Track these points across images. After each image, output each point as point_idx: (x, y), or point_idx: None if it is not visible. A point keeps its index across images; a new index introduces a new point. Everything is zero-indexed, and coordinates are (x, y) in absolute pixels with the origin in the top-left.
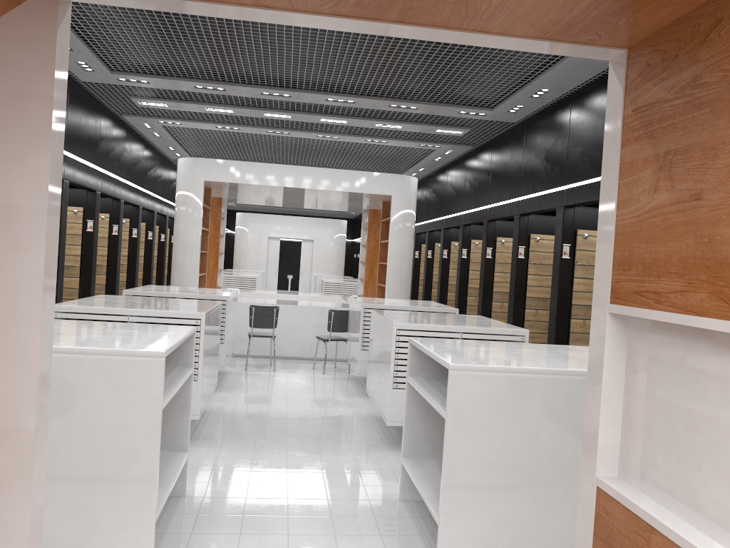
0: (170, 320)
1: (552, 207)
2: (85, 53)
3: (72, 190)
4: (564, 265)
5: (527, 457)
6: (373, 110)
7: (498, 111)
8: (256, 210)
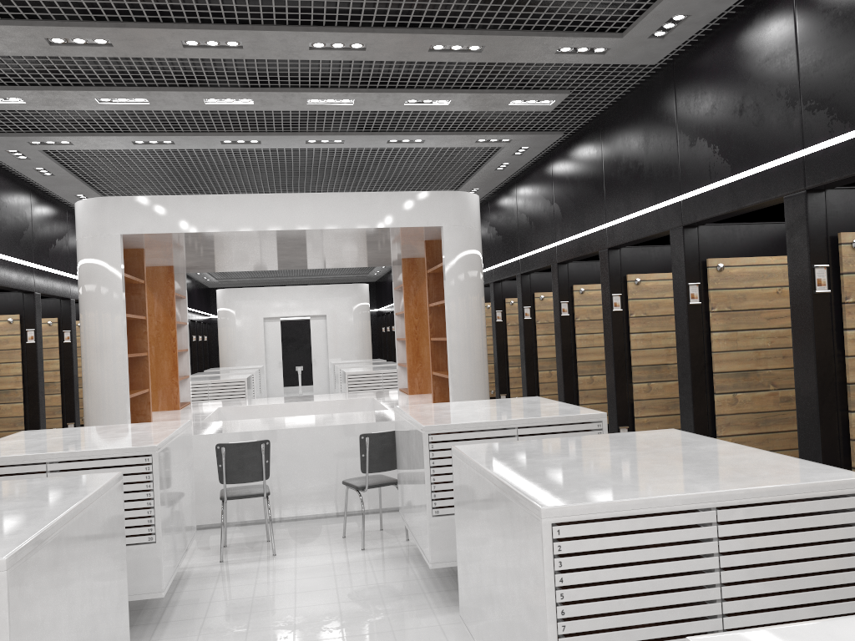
0: None
1: (772, 197)
2: None
3: None
4: (822, 307)
5: None
6: (400, 69)
7: (633, 38)
8: (246, 284)
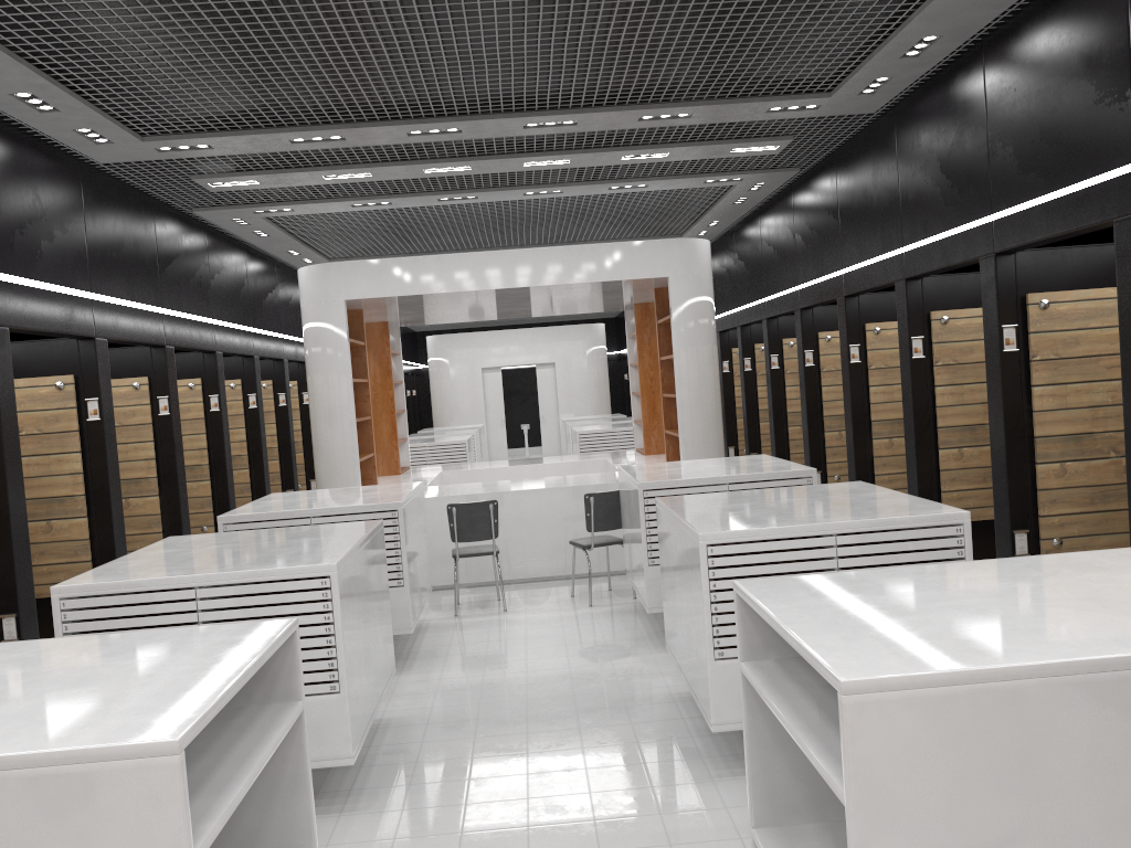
0: (272, 585)
1: (971, 258)
2: (82, 111)
3: (125, 350)
4: (1010, 365)
5: None
6: (613, 133)
7: (842, 96)
8: (459, 326)
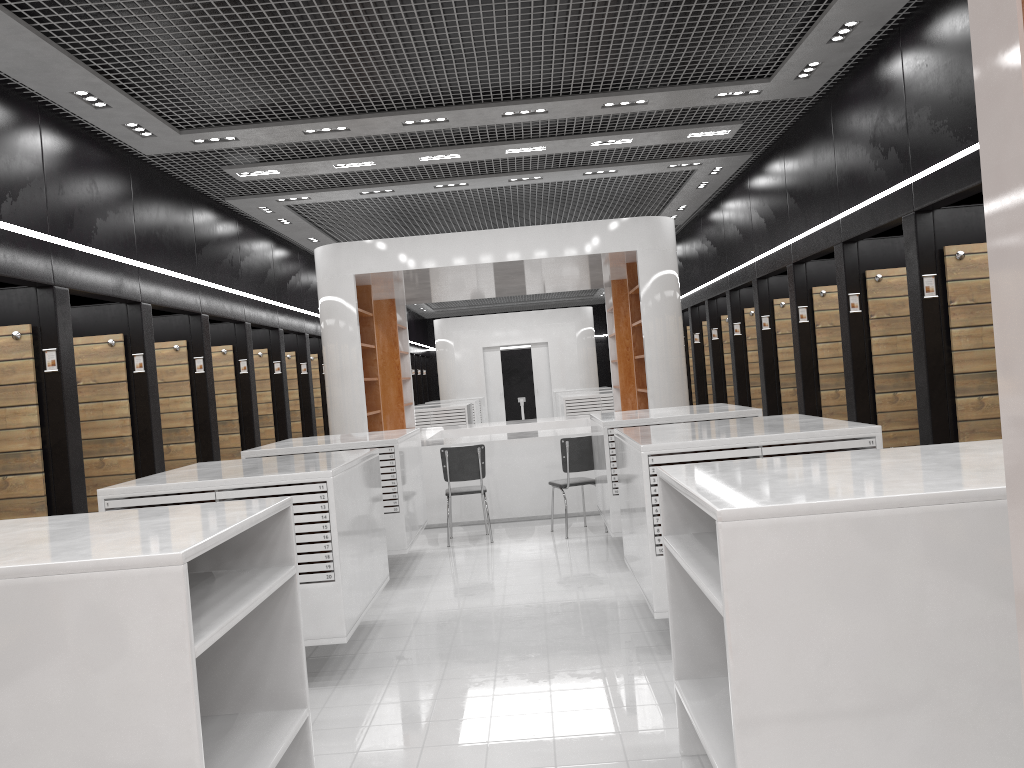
0: (278, 489)
1: (895, 217)
2: (129, 107)
3: (168, 317)
4: (931, 310)
5: (901, 673)
6: (581, 120)
7: (780, 81)
8: (464, 313)
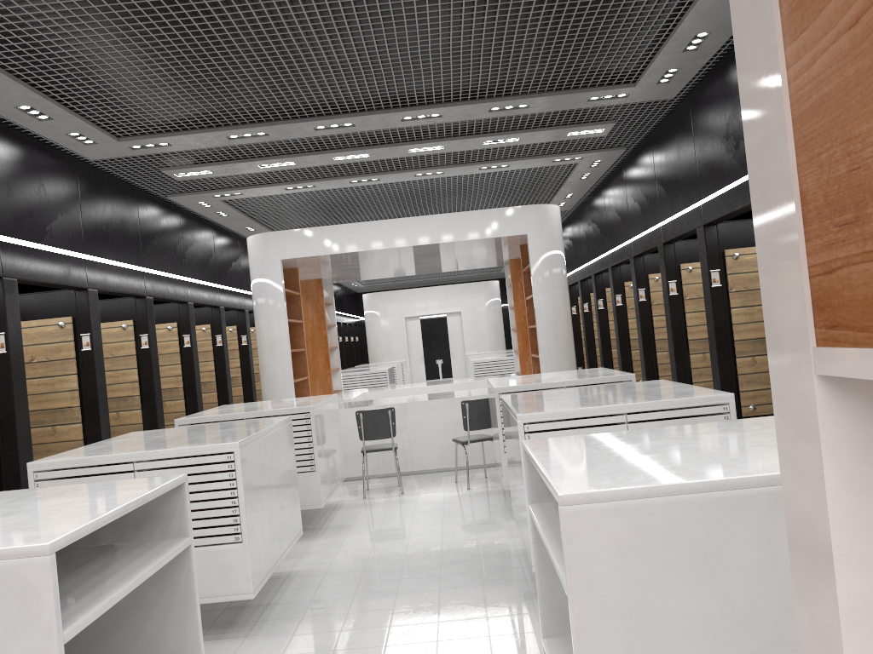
0: (190, 459)
1: (747, 203)
2: (69, 118)
3: (116, 300)
4: None
5: (738, 650)
6: (473, 123)
7: (644, 85)
8: (390, 287)
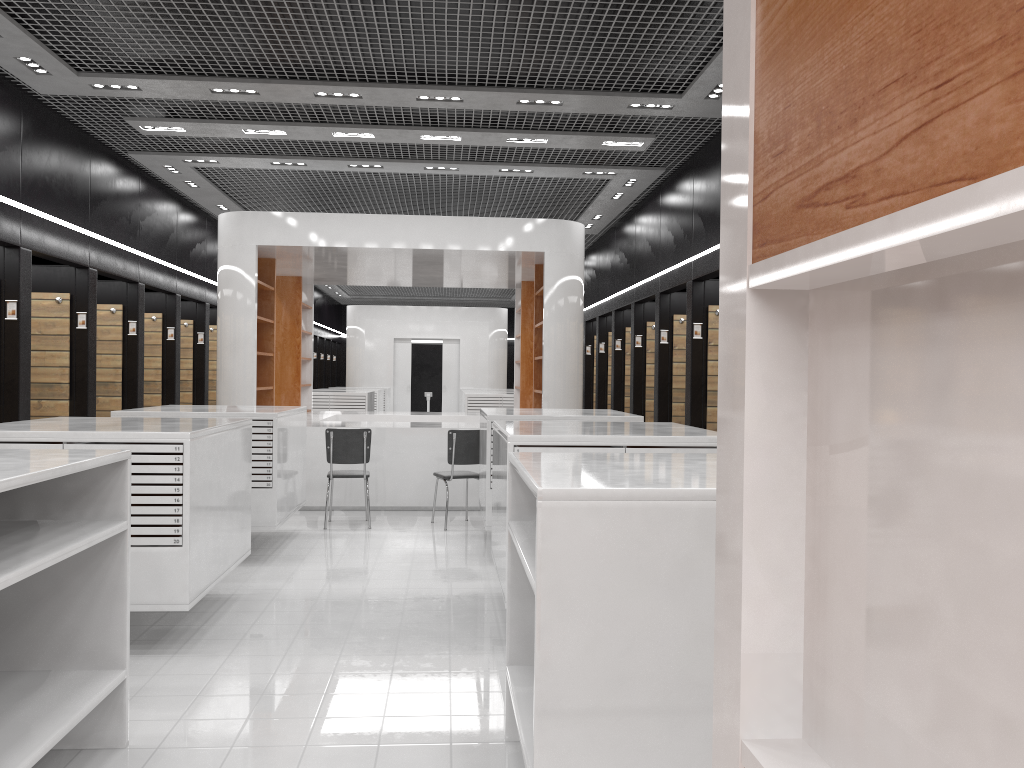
0: (132, 446)
1: None
2: (21, 39)
3: (52, 268)
4: None
5: (700, 662)
6: (497, 114)
7: (691, 98)
8: (381, 303)
